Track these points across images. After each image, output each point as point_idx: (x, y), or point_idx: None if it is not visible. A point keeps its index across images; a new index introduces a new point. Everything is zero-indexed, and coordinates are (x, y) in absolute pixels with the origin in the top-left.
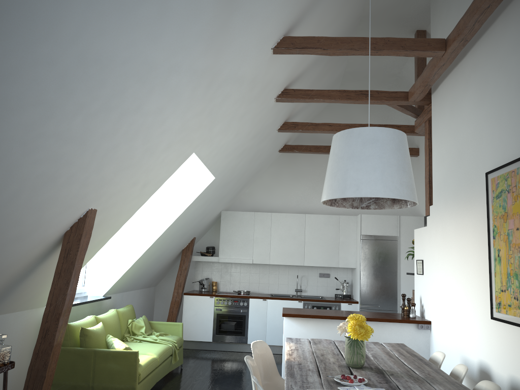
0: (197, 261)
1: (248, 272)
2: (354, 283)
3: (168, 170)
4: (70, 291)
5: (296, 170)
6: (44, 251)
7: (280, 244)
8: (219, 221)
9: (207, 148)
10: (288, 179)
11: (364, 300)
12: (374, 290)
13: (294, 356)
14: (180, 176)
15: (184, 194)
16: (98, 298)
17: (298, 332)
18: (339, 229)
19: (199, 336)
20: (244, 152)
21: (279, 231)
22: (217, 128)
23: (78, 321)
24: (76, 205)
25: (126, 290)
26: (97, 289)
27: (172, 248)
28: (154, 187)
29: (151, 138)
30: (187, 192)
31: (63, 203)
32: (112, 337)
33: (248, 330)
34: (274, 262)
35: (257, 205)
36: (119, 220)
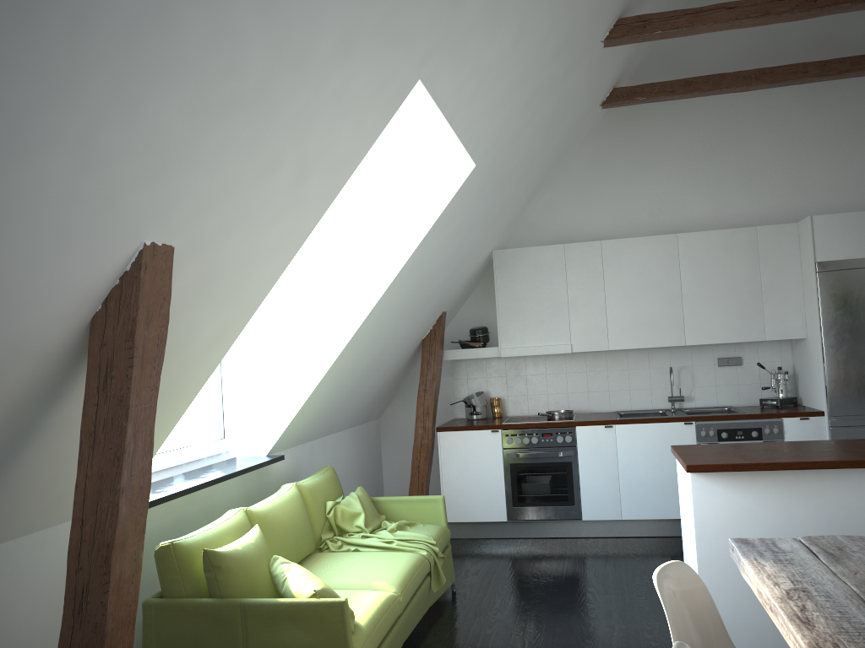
0: (454, 361)
1: (562, 372)
2: (802, 372)
3: (358, 130)
4: (129, 479)
5: (642, 145)
6: (43, 378)
7: (627, 306)
8: (489, 273)
9: (453, 71)
10: (626, 165)
11: (838, 408)
12: (860, 382)
13: (825, 631)
14: (396, 174)
15: (409, 214)
16: (255, 463)
17: (731, 507)
18: (760, 258)
19: (480, 512)
20: (535, 98)
21: (621, 278)
22: (472, 5)
23: (202, 530)
24: (92, 232)
25: (318, 436)
26: (252, 442)
27: (400, 338)
28: (330, 181)
29: (285, 0)
30: (417, 208)
31: (37, 224)
32: (285, 563)
33: (581, 493)
34: (619, 346)
35: (565, 231)
36: (255, 278)
